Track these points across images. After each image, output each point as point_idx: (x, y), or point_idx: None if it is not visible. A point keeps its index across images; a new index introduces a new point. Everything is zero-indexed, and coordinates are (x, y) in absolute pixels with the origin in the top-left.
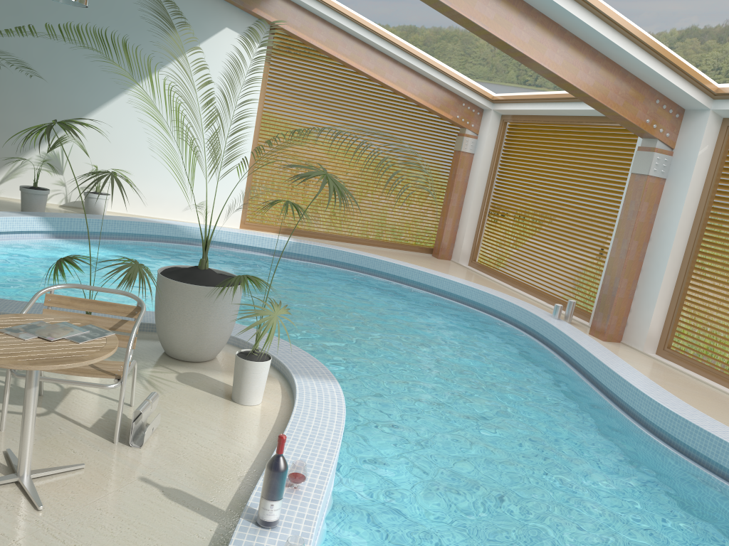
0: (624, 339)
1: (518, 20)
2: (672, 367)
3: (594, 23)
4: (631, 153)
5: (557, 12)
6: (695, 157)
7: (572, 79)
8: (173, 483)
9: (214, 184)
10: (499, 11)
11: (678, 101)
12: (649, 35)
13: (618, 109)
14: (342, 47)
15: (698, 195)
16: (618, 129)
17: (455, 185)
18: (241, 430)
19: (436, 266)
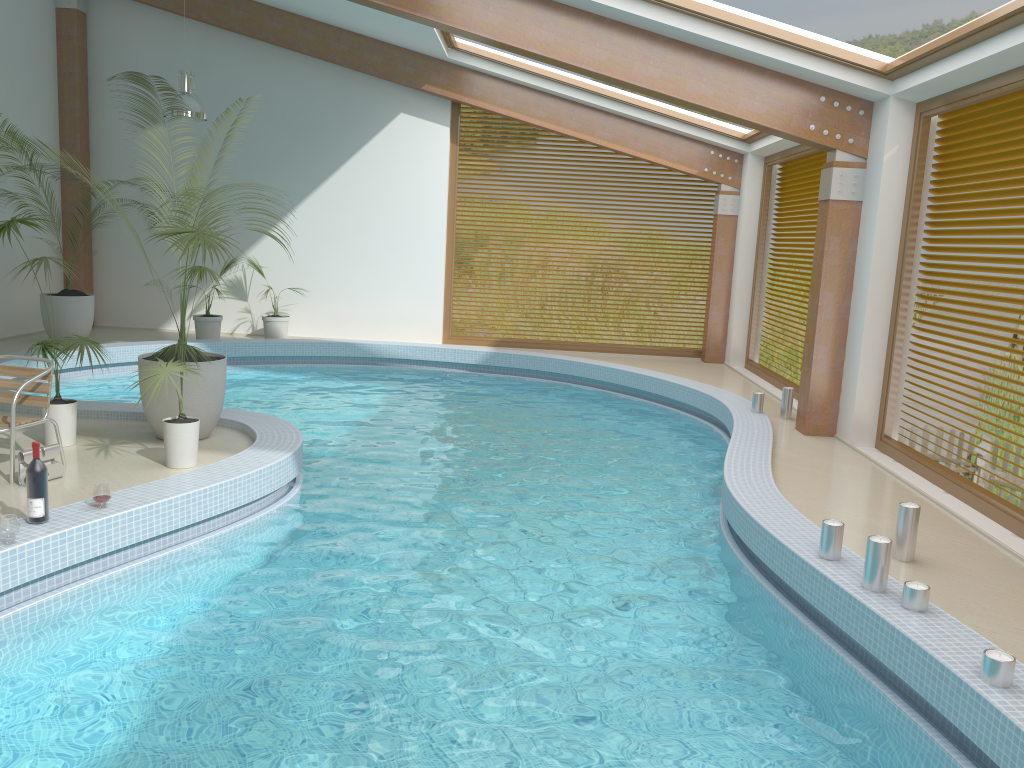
0: (838, 431)
1: (588, 37)
2: (869, 460)
3: (672, 19)
4: None
5: (626, 17)
6: (881, 164)
7: (679, 93)
8: (19, 505)
9: (406, 294)
10: (559, 32)
11: (853, 93)
12: (761, 17)
13: (759, 119)
14: (535, 110)
15: (897, 215)
16: None
17: (716, 261)
18: (137, 482)
19: (682, 370)
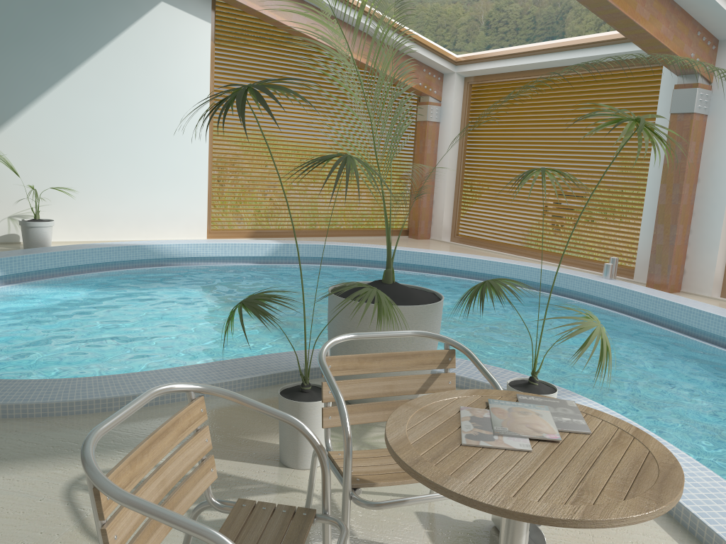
0: (684, 288)
1: None
2: None
3: None
4: (641, 97)
5: None
6: None
7: (632, 14)
8: None
9: (172, 191)
10: None
11: (716, 31)
12: None
13: (669, 44)
14: (297, 16)
15: None
16: (618, 74)
17: (426, 158)
18: None
19: (429, 247)
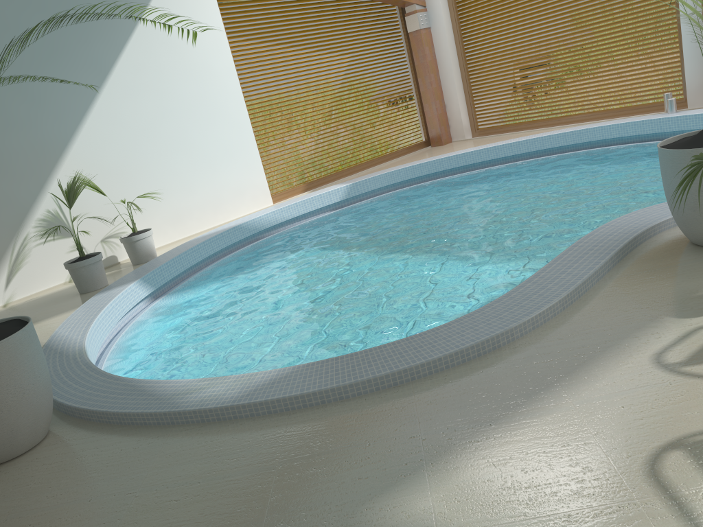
0: None
1: None
2: None
3: None
4: None
5: None
6: None
7: None
8: None
9: (230, 167)
10: None
11: None
12: None
13: None
14: None
15: None
16: None
17: (429, 66)
18: None
19: (468, 146)
